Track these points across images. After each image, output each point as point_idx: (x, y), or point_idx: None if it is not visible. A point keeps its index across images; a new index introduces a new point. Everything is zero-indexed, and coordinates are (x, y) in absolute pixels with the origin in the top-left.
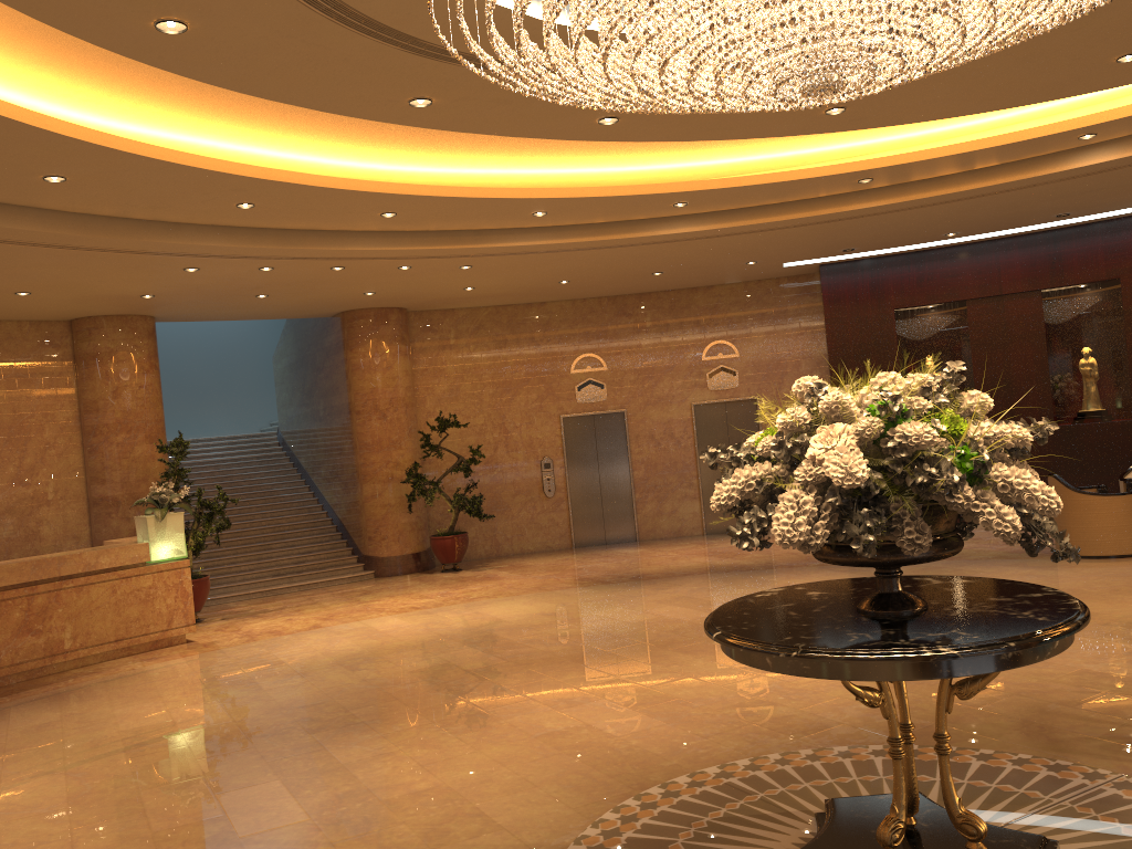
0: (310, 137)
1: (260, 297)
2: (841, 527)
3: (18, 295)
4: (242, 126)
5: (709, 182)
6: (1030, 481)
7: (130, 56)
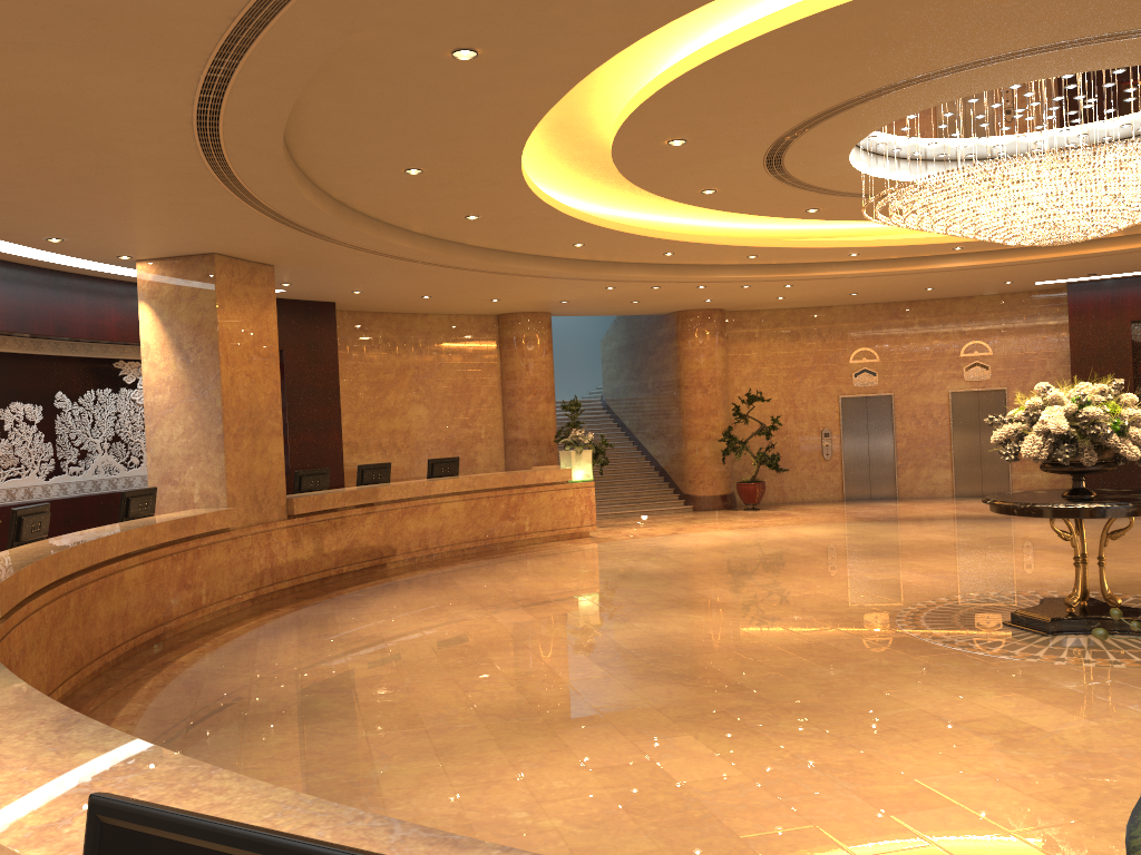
0: (719, 214)
1: (632, 302)
2: (1053, 452)
3: (490, 301)
4: (684, 211)
5: None
6: None
7: (676, 201)
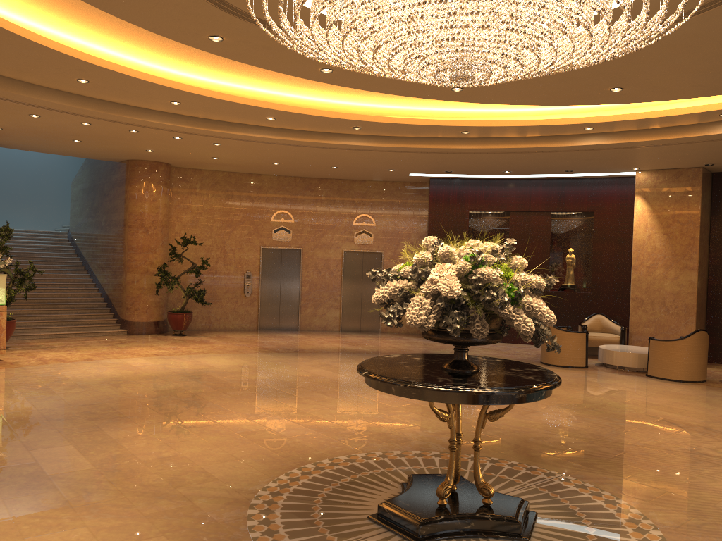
0: (134, 45)
1: (75, 142)
2: (442, 319)
3: None
4: (91, 30)
5: (376, 118)
6: (542, 306)
7: None
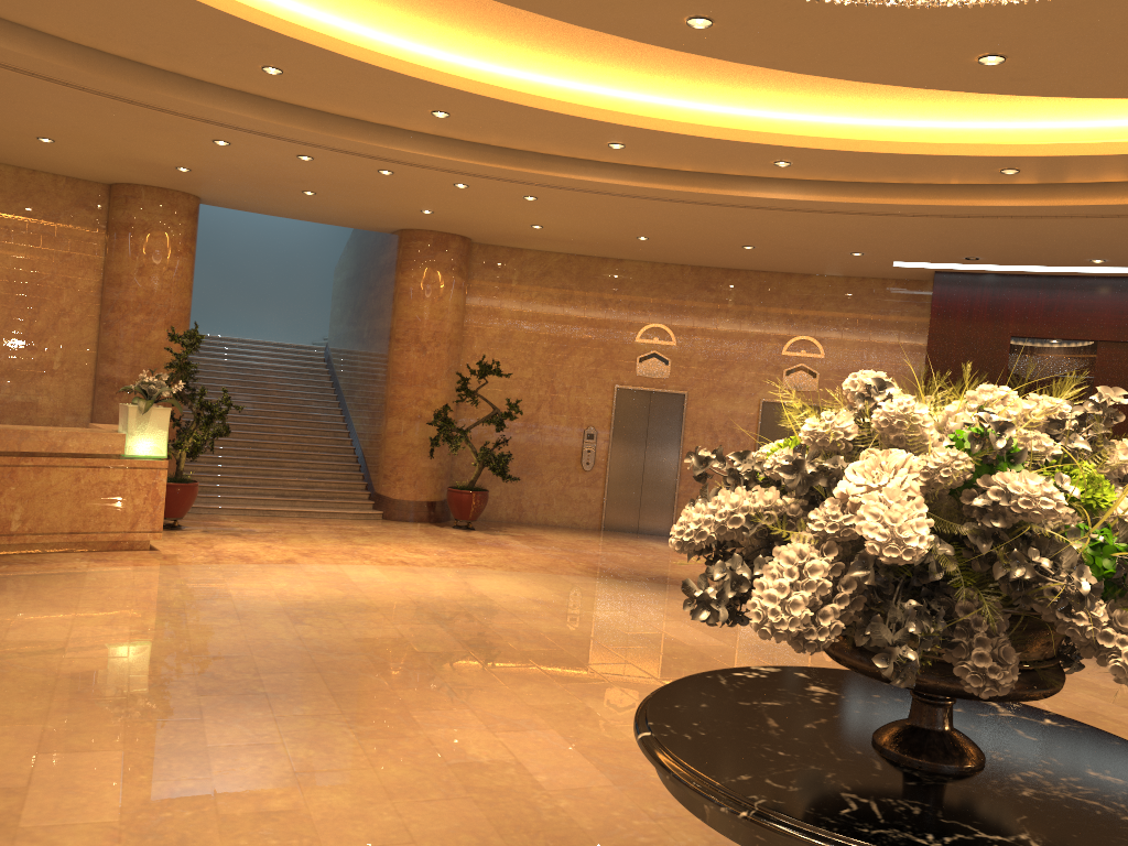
0: None
1: (307, 194)
2: (866, 623)
3: (42, 141)
4: None
5: (820, 141)
6: None
7: None
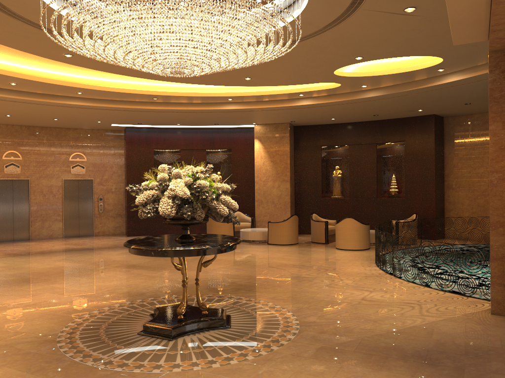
0: None
1: None
2: (179, 210)
3: None
4: None
5: (95, 86)
6: (231, 200)
7: None
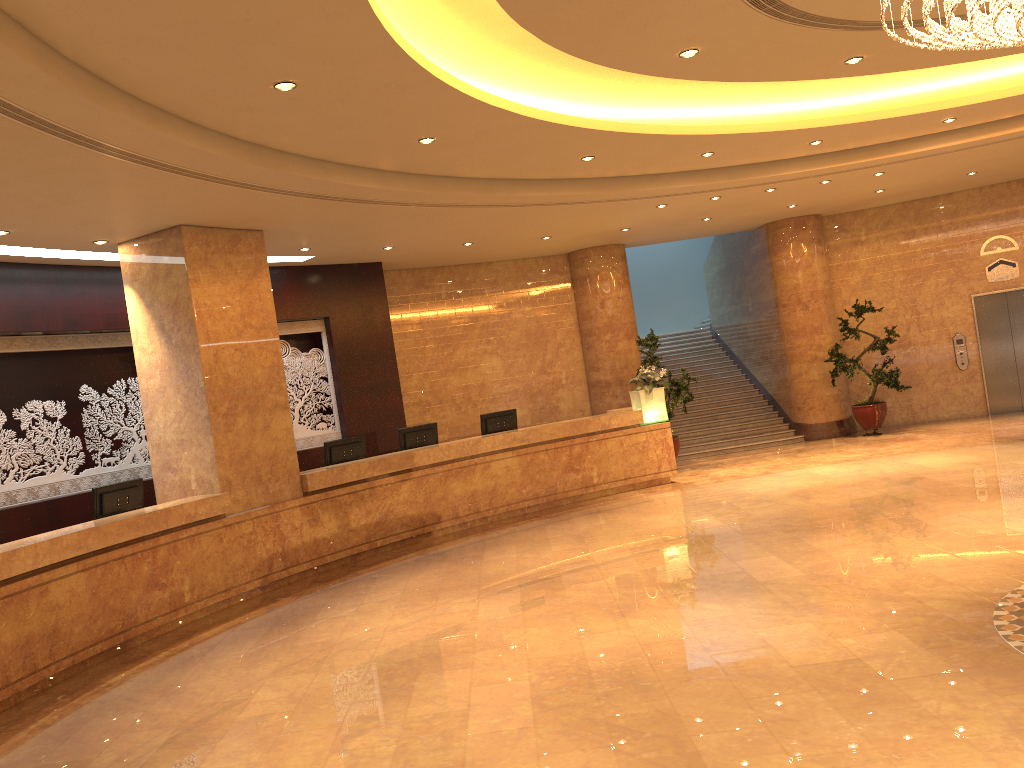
0: (756, 96)
1: (704, 220)
2: None
3: (542, 239)
4: (708, 98)
5: None
6: None
7: (658, 76)
